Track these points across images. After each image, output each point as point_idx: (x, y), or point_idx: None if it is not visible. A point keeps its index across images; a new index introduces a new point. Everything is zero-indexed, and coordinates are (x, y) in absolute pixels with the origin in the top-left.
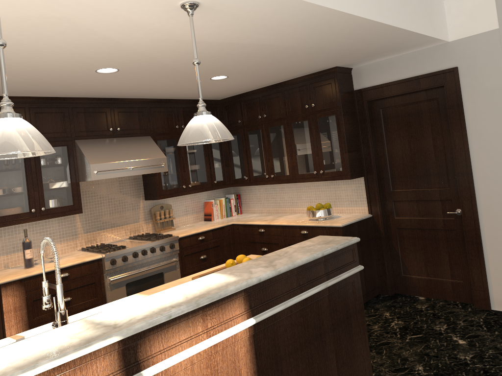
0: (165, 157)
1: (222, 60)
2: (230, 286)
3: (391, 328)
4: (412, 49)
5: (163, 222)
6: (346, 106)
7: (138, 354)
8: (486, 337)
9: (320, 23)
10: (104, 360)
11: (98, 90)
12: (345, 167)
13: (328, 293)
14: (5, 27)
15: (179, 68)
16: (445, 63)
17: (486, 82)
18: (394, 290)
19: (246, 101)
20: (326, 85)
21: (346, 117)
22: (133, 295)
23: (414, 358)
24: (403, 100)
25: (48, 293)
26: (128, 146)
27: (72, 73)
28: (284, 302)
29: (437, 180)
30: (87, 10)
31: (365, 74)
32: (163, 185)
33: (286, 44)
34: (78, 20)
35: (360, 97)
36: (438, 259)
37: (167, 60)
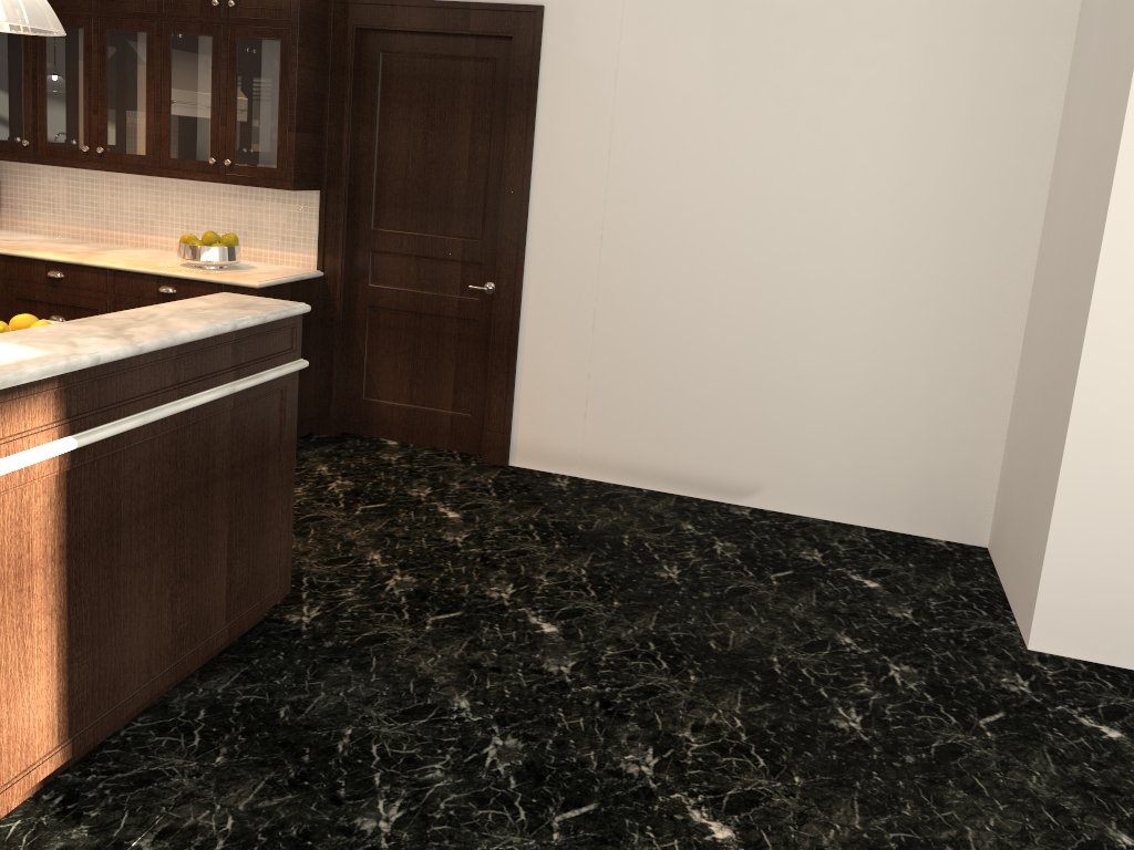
0: None
1: None
2: (29, 365)
3: (330, 492)
4: None
5: None
6: (310, 27)
7: None
8: (493, 508)
9: None
10: None
11: None
12: (286, 162)
13: (234, 407)
14: None
15: None
16: None
17: (586, 52)
18: (342, 427)
19: None
20: None
21: (306, 52)
22: None
23: (366, 542)
24: (431, 45)
25: None
26: None
27: None
28: (142, 412)
29: (463, 222)
30: None
31: None
32: None
33: None
34: None
35: (343, 15)
36: (436, 372)
37: None
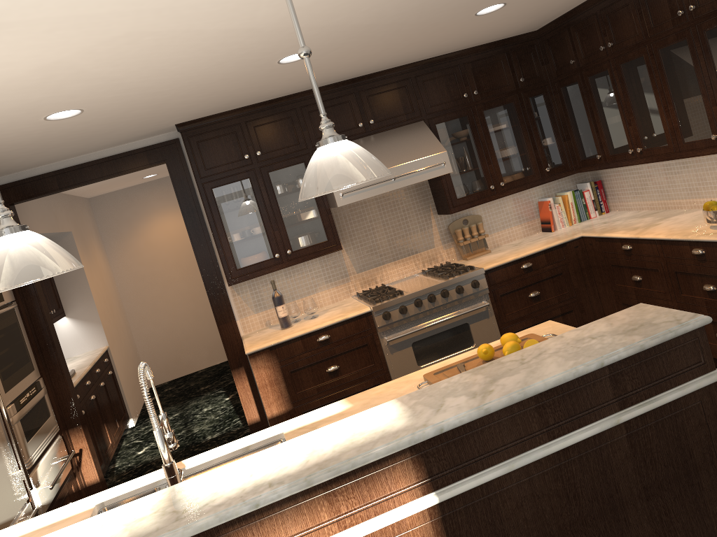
0: (445, 151)
1: None
2: (380, 443)
3: None
4: None
5: (470, 244)
6: None
7: None
8: None
9: None
10: None
11: (320, 77)
12: None
13: (627, 434)
14: (84, 65)
15: (400, 22)
16: None
17: None
18: None
19: (577, 24)
20: None
21: None
22: (337, 403)
23: None
24: None
25: (169, 429)
26: (387, 144)
27: (252, 74)
28: (507, 460)
29: None
30: (142, 16)
31: None
32: (456, 190)
33: None
34: (154, 29)
35: None
36: None
37: (364, 21)
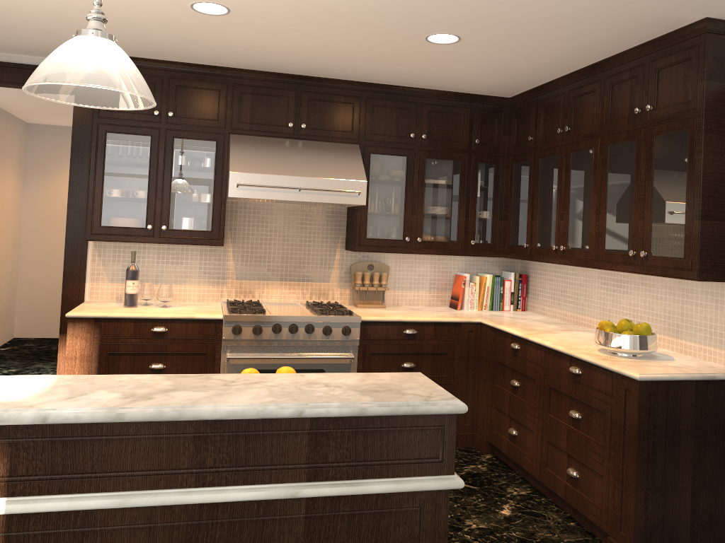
0: (365, 181)
1: None
2: None
3: None
4: None
5: (366, 291)
6: (722, 113)
7: None
8: None
9: None
10: None
11: (257, 56)
12: (691, 251)
13: (306, 515)
14: None
15: (332, 9)
16: None
17: None
18: None
19: (545, 100)
20: (681, 64)
21: (716, 137)
22: None
23: None
24: None
25: None
26: (309, 154)
27: (164, 12)
28: (127, 492)
29: None
30: None
31: None
32: (369, 229)
33: None
34: None
35: None
36: None
37: None
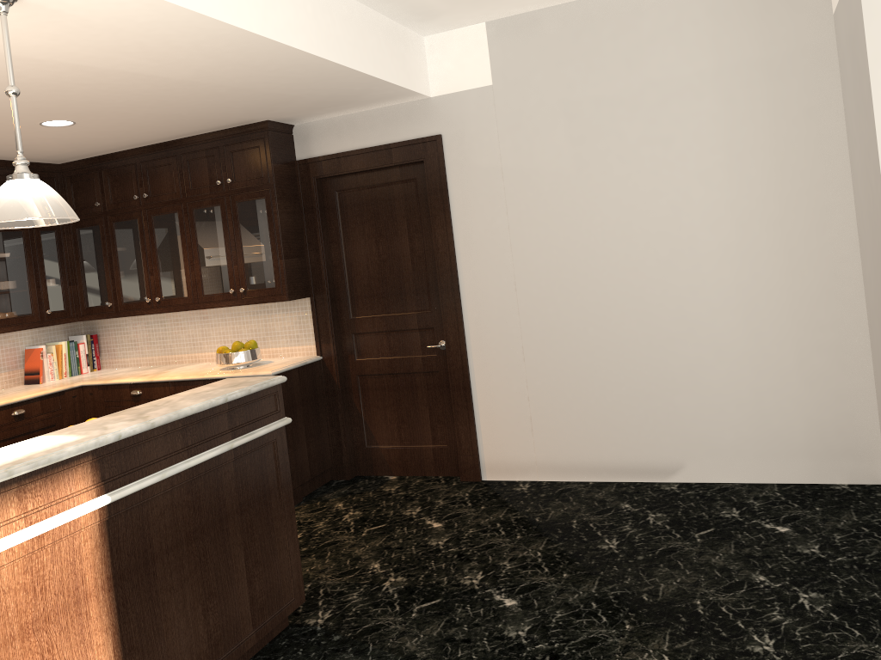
0: None
1: (63, 93)
2: (69, 446)
3: (344, 522)
4: (380, 104)
5: None
6: (284, 185)
7: None
8: (468, 514)
9: (232, 50)
10: None
11: None
12: (281, 281)
13: (234, 459)
14: None
15: None
16: (425, 129)
17: (477, 159)
18: (354, 471)
19: (112, 169)
20: (251, 150)
21: (283, 202)
22: None
23: (369, 555)
24: (369, 179)
25: None
26: None
27: None
28: (160, 471)
29: (414, 300)
30: None
31: (314, 136)
32: None
33: (179, 77)
34: None
35: (306, 172)
36: (416, 416)
37: None
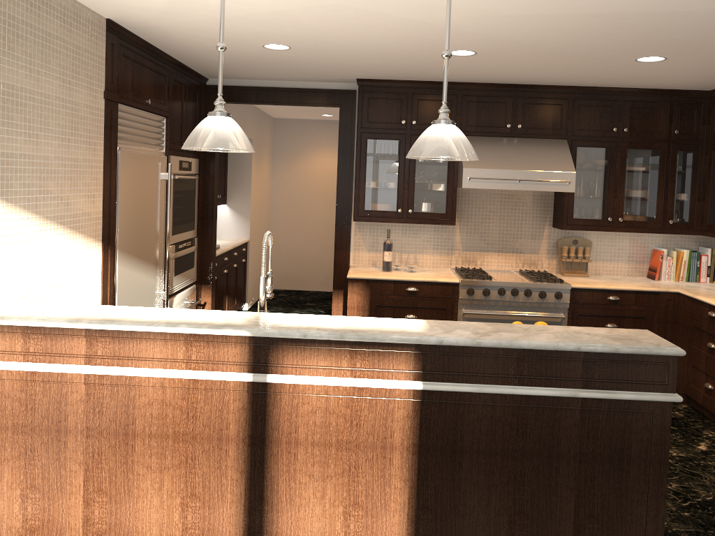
0: (574, 172)
1: (613, 36)
2: (397, 334)
3: None
4: None
5: (571, 262)
6: None
7: (269, 357)
8: None
9: None
10: (235, 347)
11: (485, 75)
12: None
13: (581, 408)
14: (301, 17)
15: (559, 48)
16: None
17: None
18: None
19: None
20: None
21: None
22: None
23: None
24: None
25: (270, 283)
26: (525, 150)
27: (425, 56)
28: (481, 384)
29: None
30: None
31: None
32: (575, 211)
33: (700, 8)
34: (354, 6)
35: None
36: None
37: (525, 40)
